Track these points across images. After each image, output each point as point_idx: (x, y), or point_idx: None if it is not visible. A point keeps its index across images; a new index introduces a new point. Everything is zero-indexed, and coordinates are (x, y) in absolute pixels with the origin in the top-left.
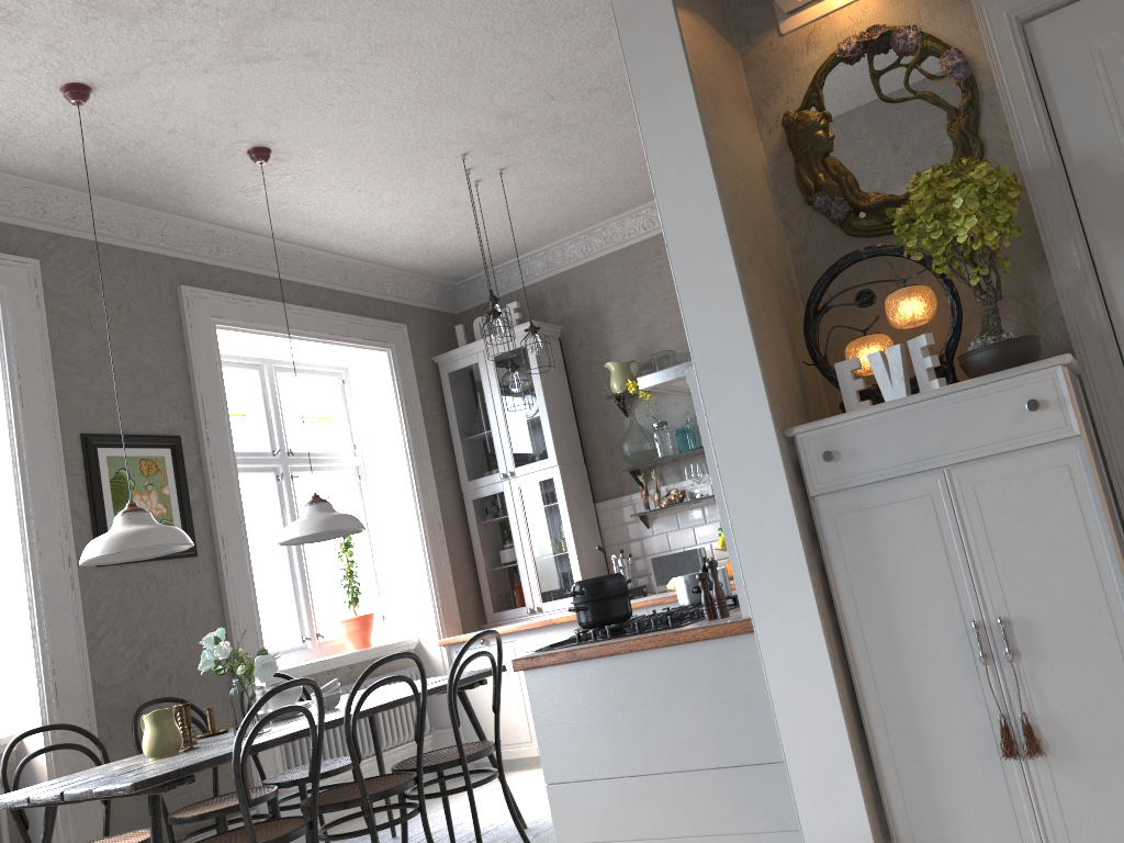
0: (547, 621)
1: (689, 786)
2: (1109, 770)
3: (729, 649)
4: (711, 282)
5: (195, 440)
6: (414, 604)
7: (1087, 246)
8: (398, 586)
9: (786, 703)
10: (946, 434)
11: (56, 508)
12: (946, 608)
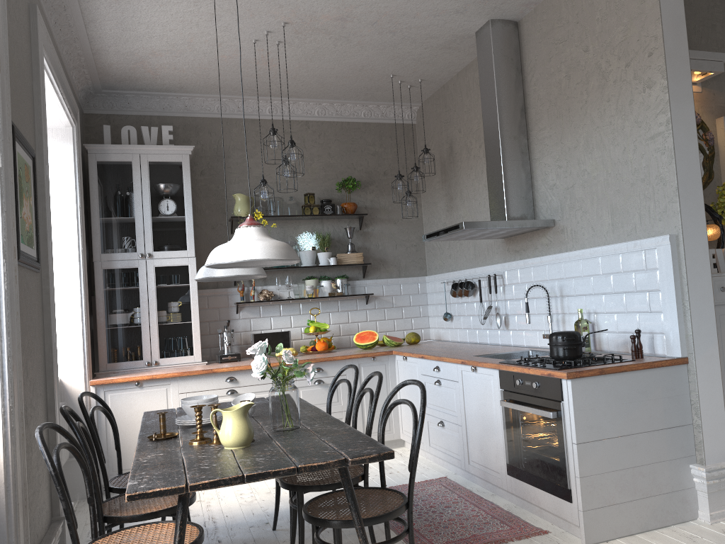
0: (208, 370)
1: (650, 439)
2: None
3: (673, 371)
4: (693, 199)
5: (35, 159)
6: (61, 348)
7: None
8: None
9: (703, 396)
10: None
11: (10, 192)
12: None
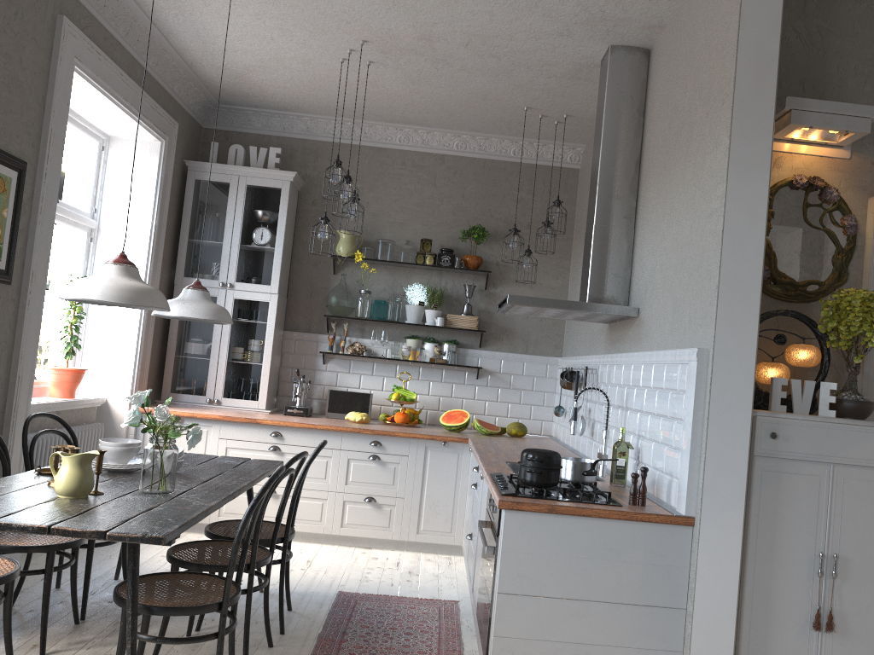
0: (251, 420)
1: (611, 613)
2: (860, 644)
3: (668, 532)
4: (741, 304)
5: (34, 171)
6: (112, 368)
7: None
8: (100, 348)
9: (705, 575)
10: (840, 445)
11: None
12: (807, 541)
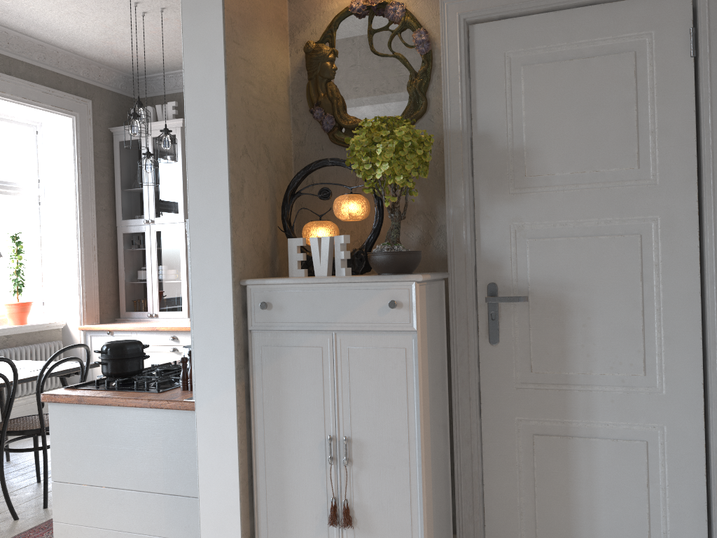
0: (153, 328)
1: (142, 501)
2: None
3: (181, 418)
4: (210, 163)
5: None
6: (66, 298)
7: (472, 192)
8: (57, 284)
9: (206, 463)
10: (339, 309)
11: None
12: (316, 423)
